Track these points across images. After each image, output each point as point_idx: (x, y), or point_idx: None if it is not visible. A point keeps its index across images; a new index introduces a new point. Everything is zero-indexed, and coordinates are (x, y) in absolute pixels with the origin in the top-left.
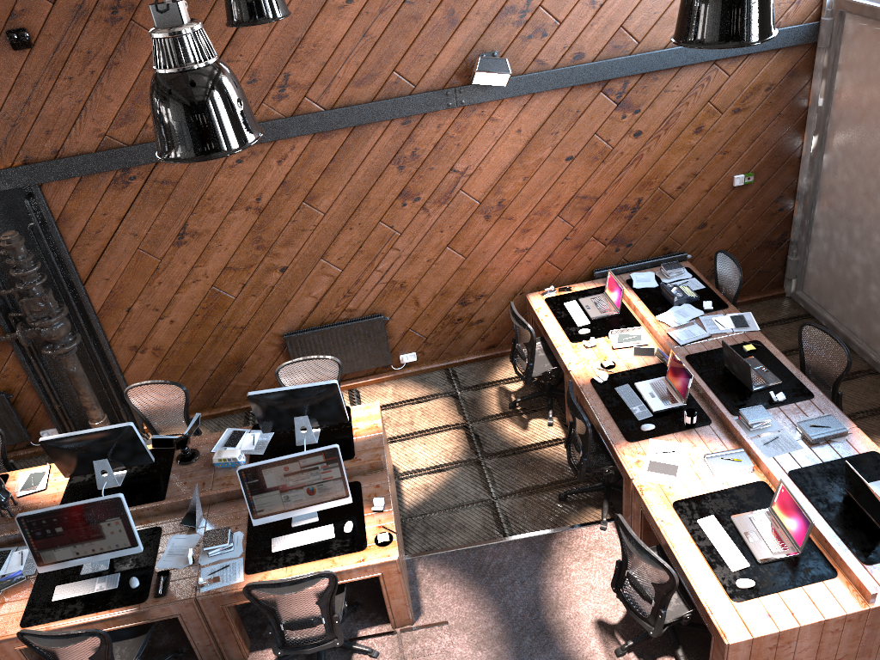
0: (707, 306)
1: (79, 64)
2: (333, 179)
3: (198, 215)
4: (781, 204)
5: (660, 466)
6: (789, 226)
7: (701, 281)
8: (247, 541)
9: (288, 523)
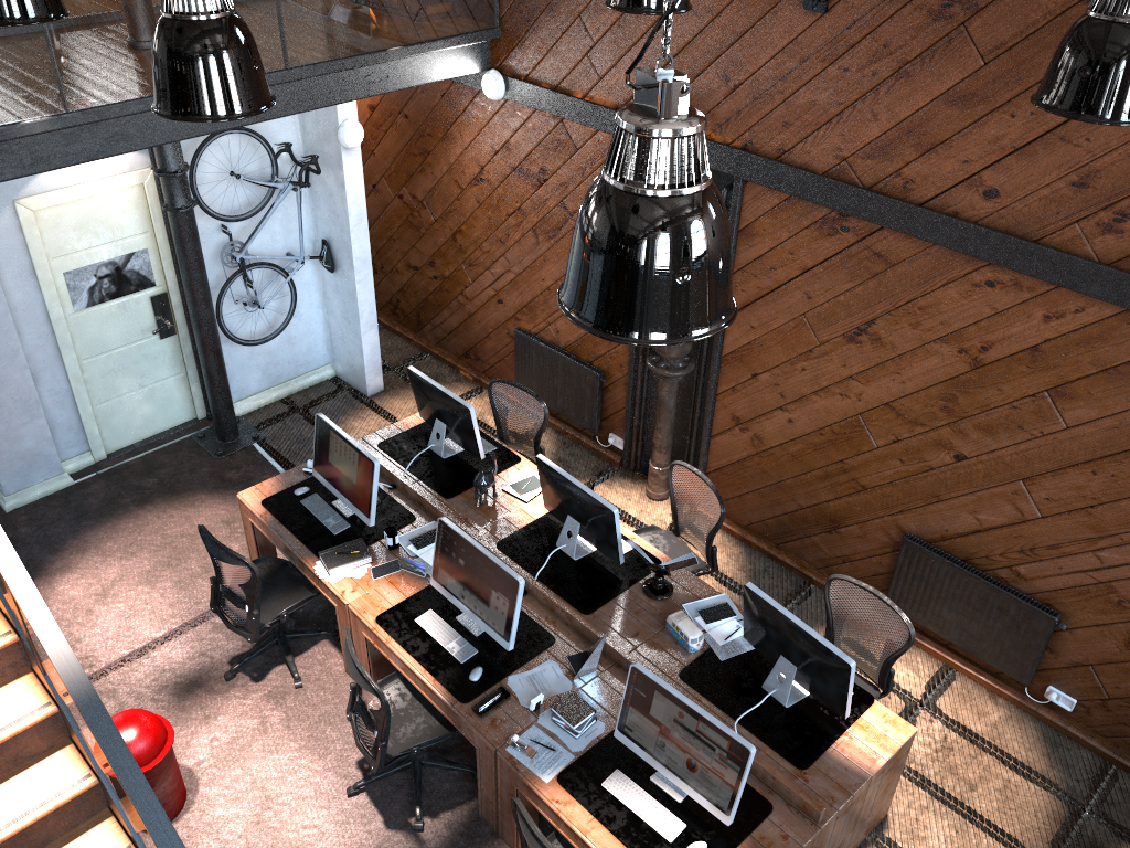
0: None
1: (864, 57)
2: (1115, 389)
3: (894, 320)
4: None
5: None
6: None
7: None
8: (596, 743)
9: (650, 770)
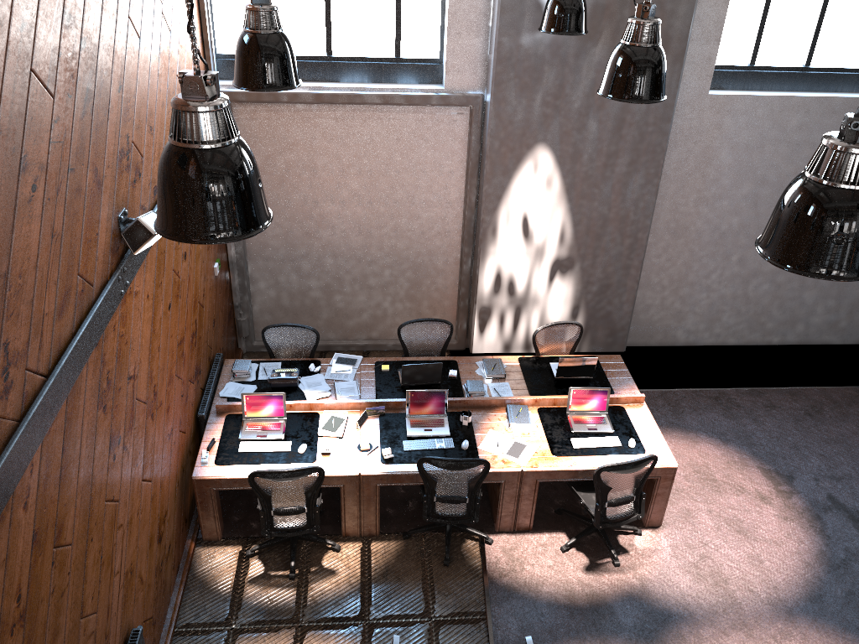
0: (313, 368)
1: None
2: (69, 479)
3: None
4: (226, 277)
5: (513, 450)
6: (231, 294)
7: (269, 361)
8: None
9: None
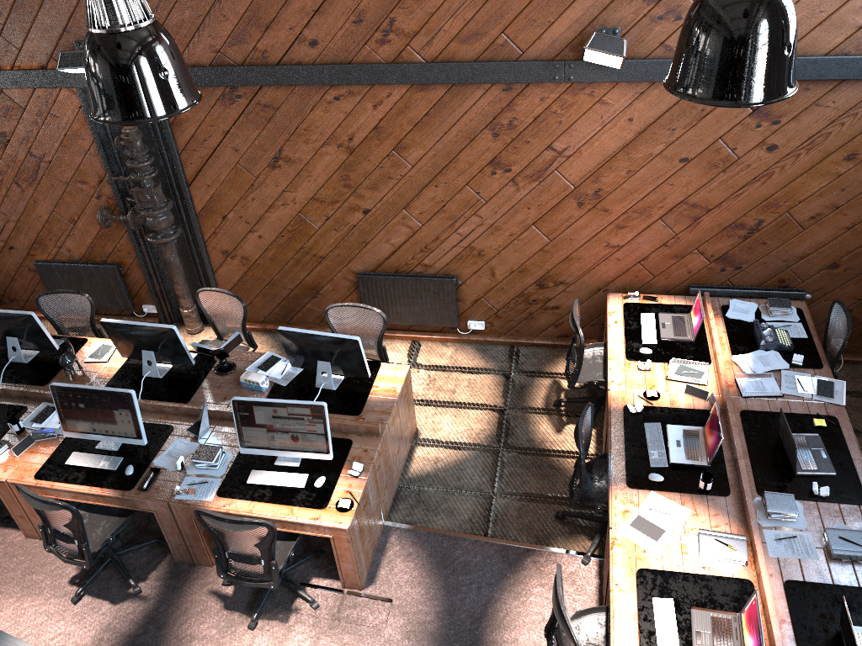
0: (797, 360)
1: None
2: (425, 133)
3: (293, 143)
4: None
5: (646, 524)
6: None
7: (807, 329)
8: (232, 465)
9: (273, 460)
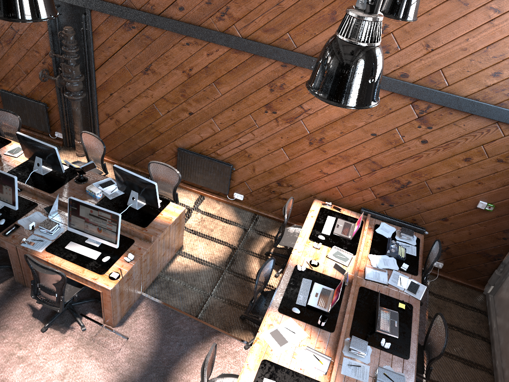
0: (404, 267)
1: None
2: (233, 78)
3: (158, 63)
4: (506, 235)
5: (278, 335)
6: (506, 252)
7: (418, 251)
8: (61, 235)
9: (85, 239)
